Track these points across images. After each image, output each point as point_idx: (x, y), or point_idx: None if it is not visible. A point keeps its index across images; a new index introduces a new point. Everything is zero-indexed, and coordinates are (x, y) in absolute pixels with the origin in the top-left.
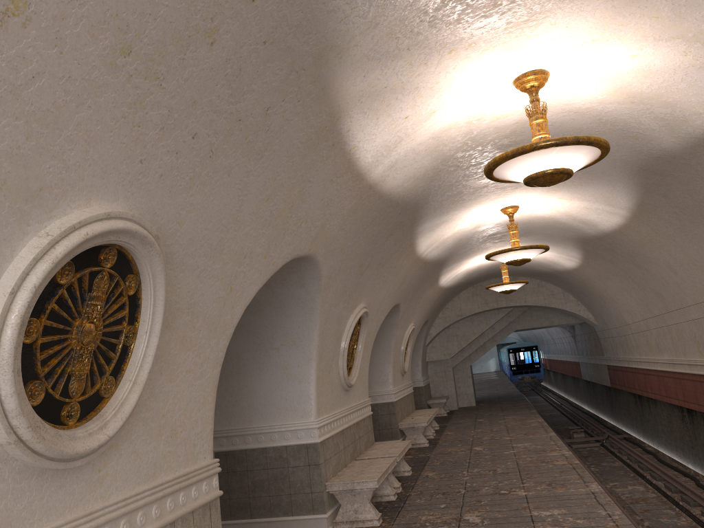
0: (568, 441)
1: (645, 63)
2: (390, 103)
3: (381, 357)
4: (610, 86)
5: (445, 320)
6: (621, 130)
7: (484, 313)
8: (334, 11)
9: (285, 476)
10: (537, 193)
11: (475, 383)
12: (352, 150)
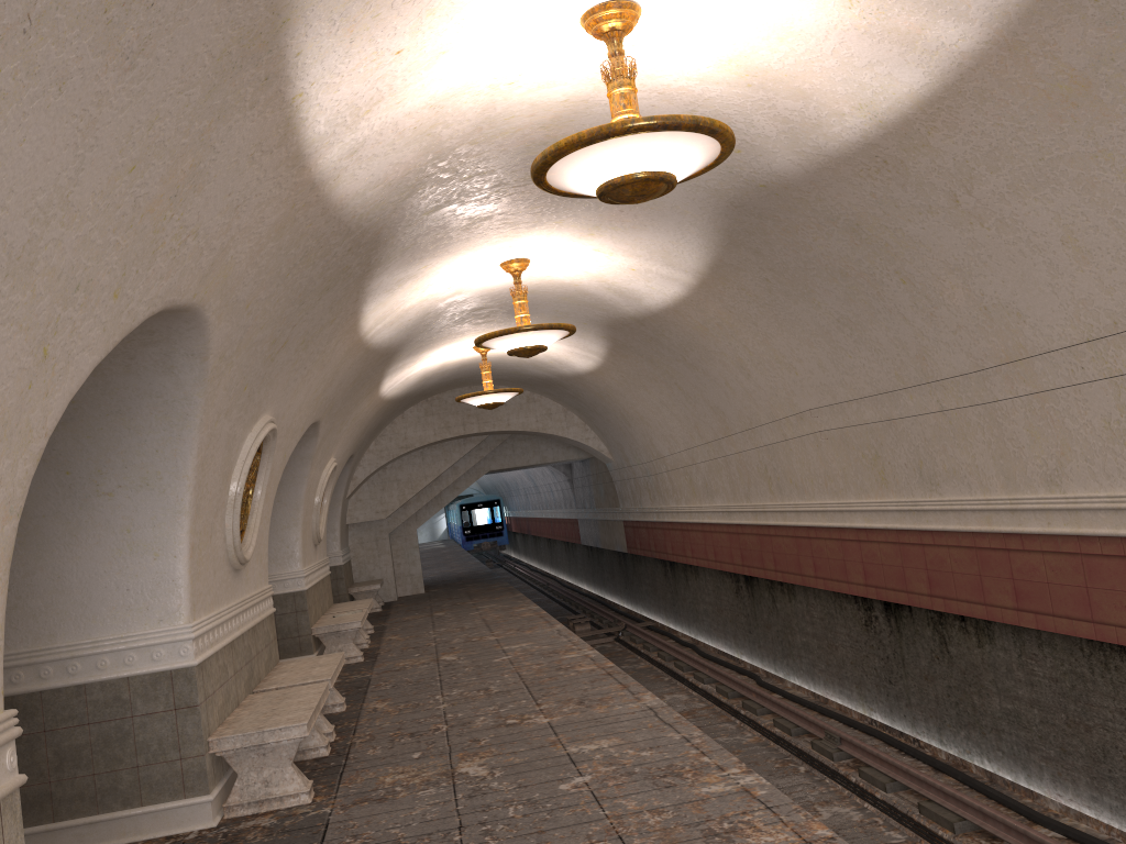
0: None
1: (787, 15)
2: (378, 13)
3: (283, 516)
4: (724, 52)
5: (381, 455)
6: None
7: (442, 443)
8: None
9: (127, 735)
10: (563, 239)
11: None
12: (297, 100)
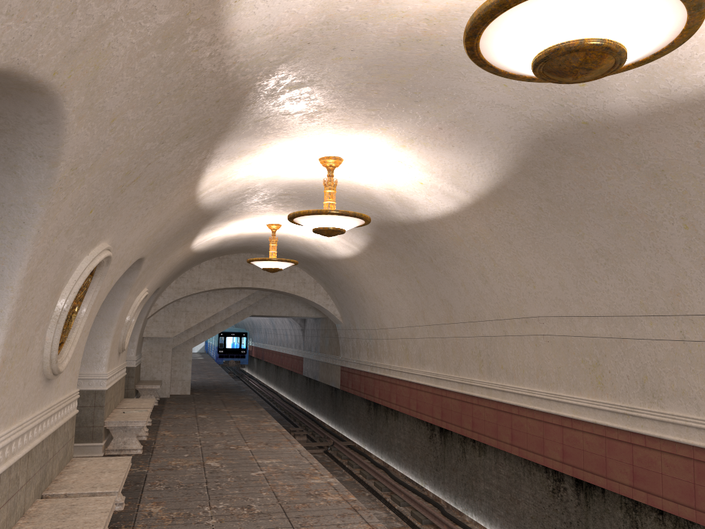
0: None
1: None
2: None
3: (99, 328)
4: None
5: (178, 292)
6: None
7: (224, 290)
8: None
9: None
10: (379, 146)
11: None
12: None
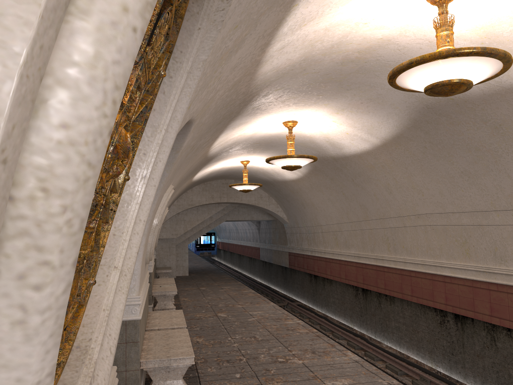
0: None
1: None
2: None
3: None
4: (482, 22)
5: (179, 207)
6: None
7: (207, 205)
8: None
9: None
10: (321, 113)
11: None
12: (293, 8)
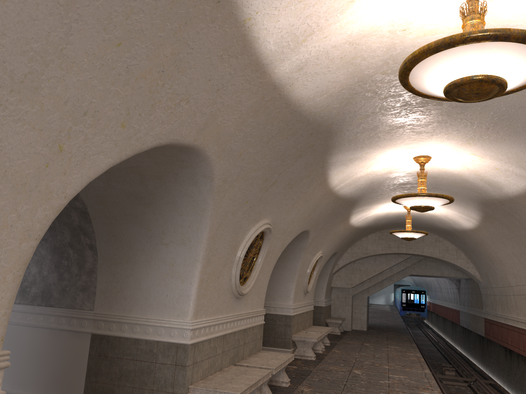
0: (439, 377)
1: None
2: None
3: (287, 275)
4: None
5: (352, 255)
6: None
7: (386, 255)
8: None
9: (151, 371)
10: (451, 145)
11: (371, 312)
12: (247, 23)
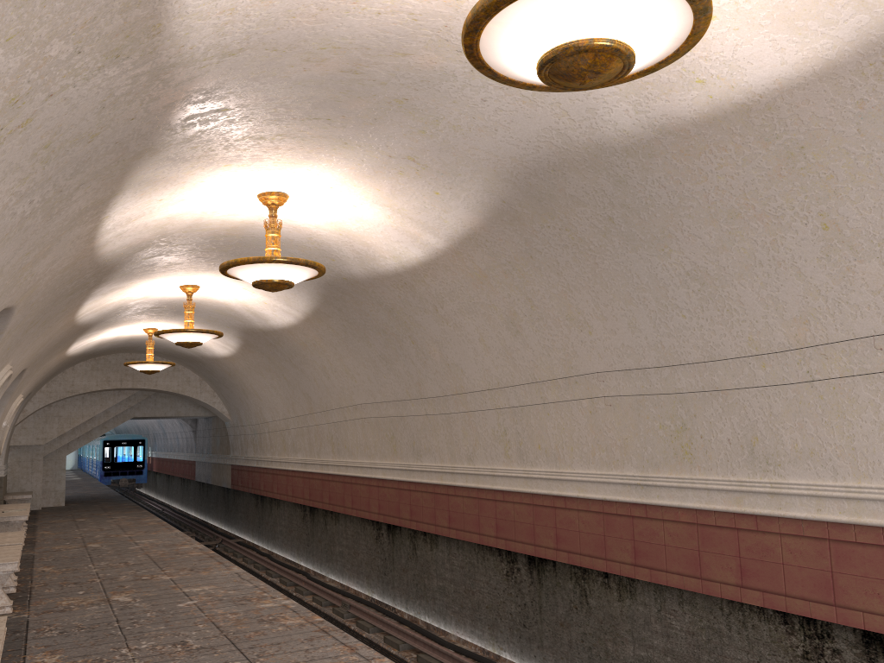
0: None
1: (360, 213)
2: (158, 188)
3: None
4: (329, 219)
5: (50, 396)
6: (323, 250)
7: (101, 392)
8: (171, 129)
9: None
10: (224, 279)
11: None
12: (104, 218)
